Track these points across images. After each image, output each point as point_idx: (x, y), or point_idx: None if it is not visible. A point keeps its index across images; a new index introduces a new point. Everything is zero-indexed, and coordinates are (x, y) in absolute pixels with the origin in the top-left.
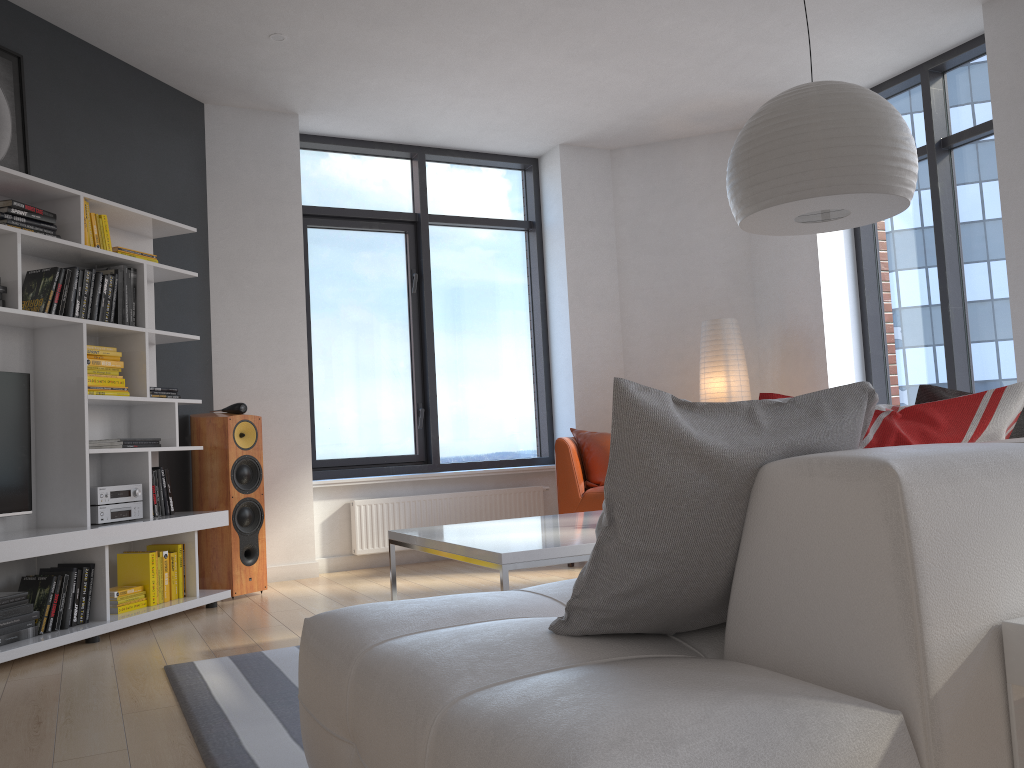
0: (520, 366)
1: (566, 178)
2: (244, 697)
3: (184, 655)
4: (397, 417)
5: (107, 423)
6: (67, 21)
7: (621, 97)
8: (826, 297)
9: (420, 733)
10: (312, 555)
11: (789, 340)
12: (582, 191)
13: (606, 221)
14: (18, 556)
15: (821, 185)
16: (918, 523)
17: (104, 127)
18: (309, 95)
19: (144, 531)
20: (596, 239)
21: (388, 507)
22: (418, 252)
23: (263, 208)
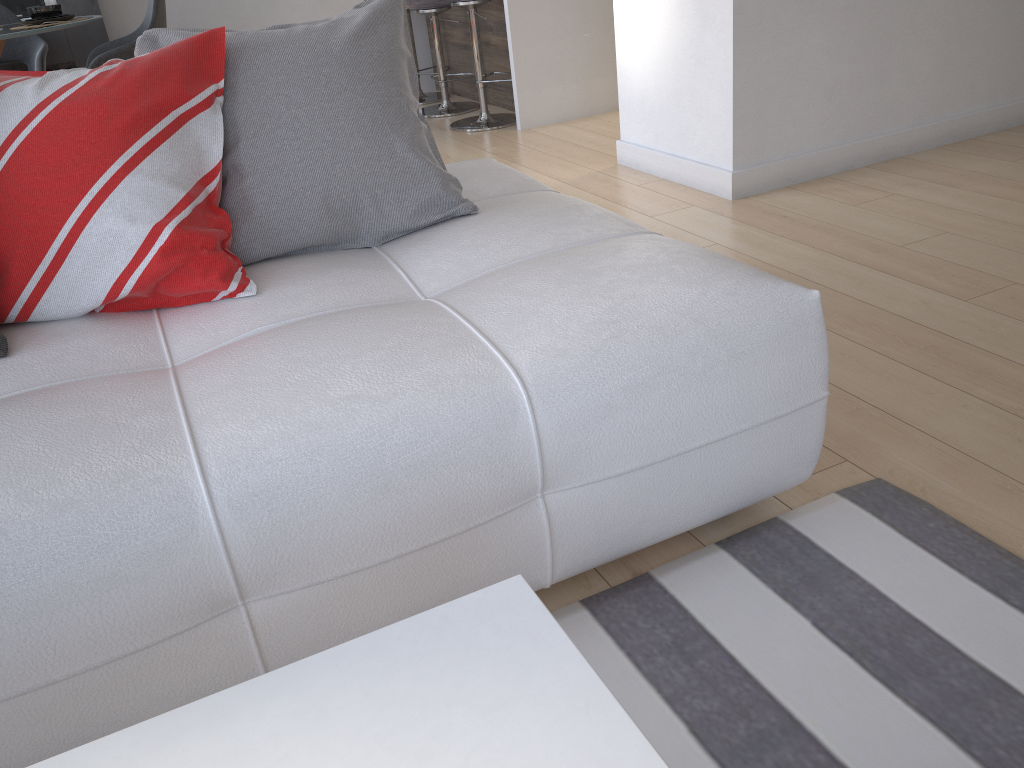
0: None
1: None
2: None
3: None
4: None
5: None
6: None
7: None
8: None
9: None
10: None
11: None
12: None
13: None
14: None
15: None
16: None
17: None
18: None
19: None
20: None
21: None
22: None
23: None
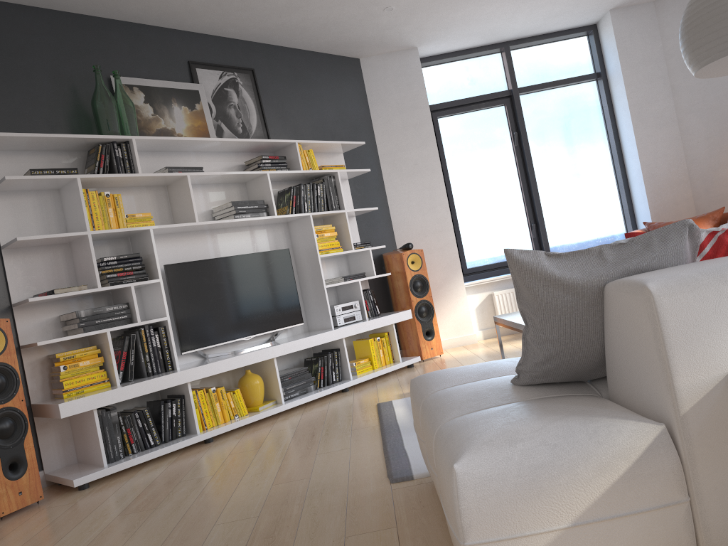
0: (604, 181)
1: (618, 34)
2: (411, 420)
3: (388, 397)
4: (517, 232)
5: (335, 267)
6: (272, 40)
7: None
8: None
9: (432, 438)
10: (471, 330)
11: None
12: (633, 40)
13: (657, 58)
14: (297, 349)
15: None
16: (666, 318)
17: (304, 94)
18: (420, 34)
19: (362, 328)
20: (650, 74)
21: None
22: (515, 116)
23: (405, 115)
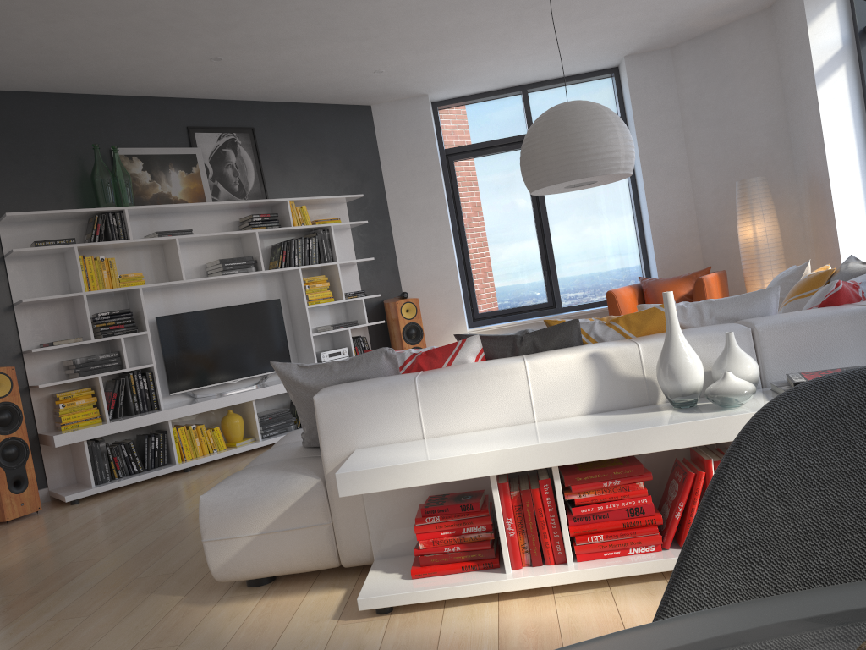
0: (621, 228)
1: (632, 82)
2: None
3: None
4: (531, 278)
5: (332, 314)
6: (273, 98)
7: (637, 25)
8: (830, 149)
9: None
10: None
11: (812, 186)
12: (647, 88)
13: (671, 107)
14: (275, 393)
15: (545, 180)
16: (321, 417)
17: (307, 147)
18: (424, 85)
19: None
20: (663, 123)
21: None
22: None
23: (414, 162)
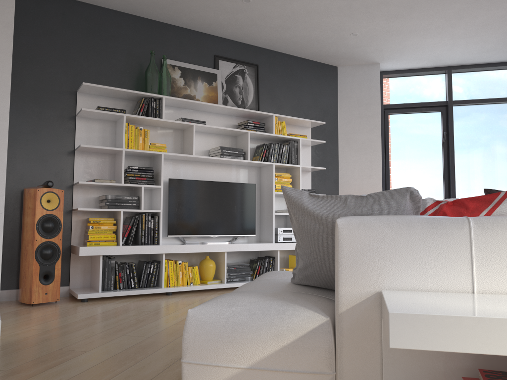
0: None
1: None
2: None
3: None
4: None
5: None
6: (274, 47)
7: None
8: None
9: None
10: None
11: None
12: None
13: None
14: (242, 250)
15: None
16: (343, 244)
17: (290, 85)
18: (380, 54)
19: (293, 246)
20: None
21: None
22: (447, 121)
23: (362, 109)
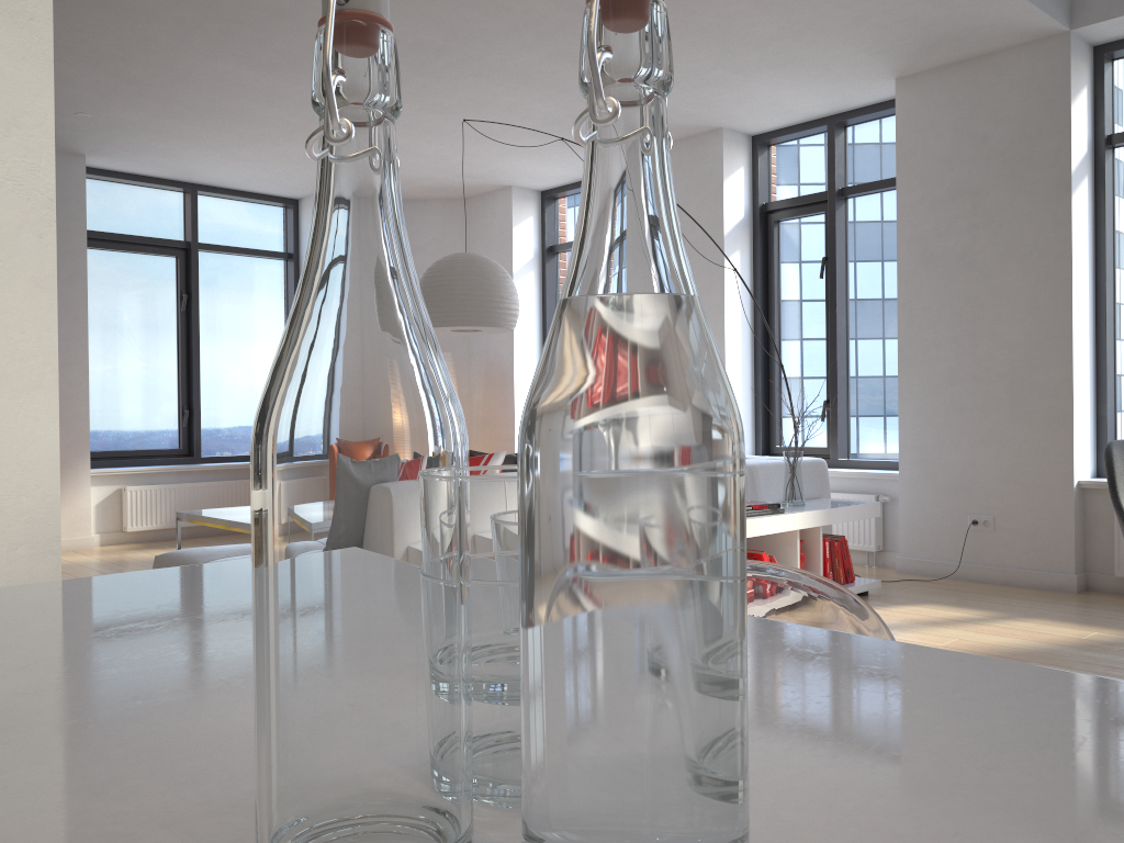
0: None
1: None
2: None
3: None
4: (164, 416)
5: None
6: None
7: None
8: (517, 342)
9: None
10: (89, 531)
11: (491, 371)
12: None
13: None
14: None
15: (459, 320)
16: None
17: None
18: (100, 146)
19: None
20: None
21: (156, 493)
22: (188, 275)
23: None
